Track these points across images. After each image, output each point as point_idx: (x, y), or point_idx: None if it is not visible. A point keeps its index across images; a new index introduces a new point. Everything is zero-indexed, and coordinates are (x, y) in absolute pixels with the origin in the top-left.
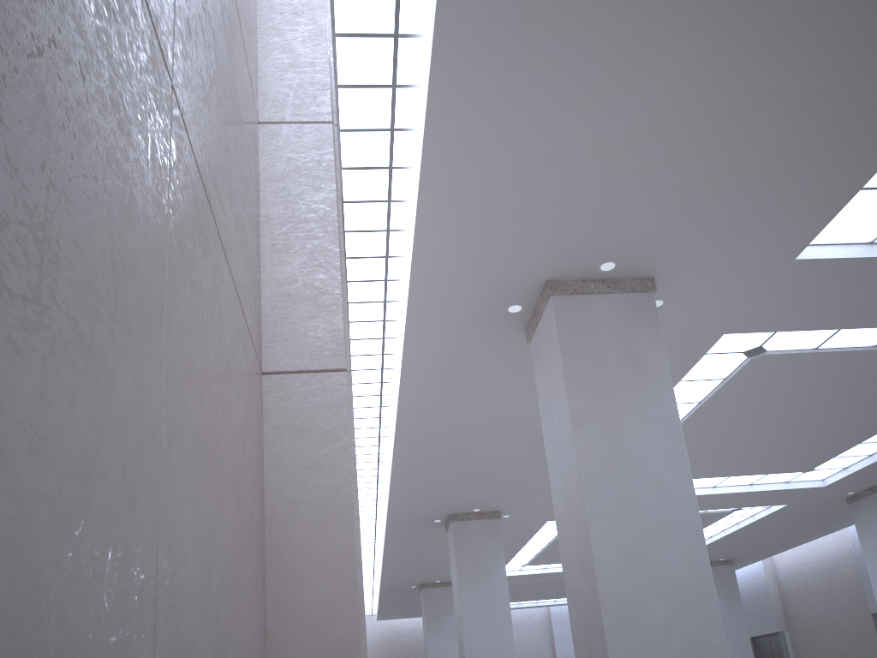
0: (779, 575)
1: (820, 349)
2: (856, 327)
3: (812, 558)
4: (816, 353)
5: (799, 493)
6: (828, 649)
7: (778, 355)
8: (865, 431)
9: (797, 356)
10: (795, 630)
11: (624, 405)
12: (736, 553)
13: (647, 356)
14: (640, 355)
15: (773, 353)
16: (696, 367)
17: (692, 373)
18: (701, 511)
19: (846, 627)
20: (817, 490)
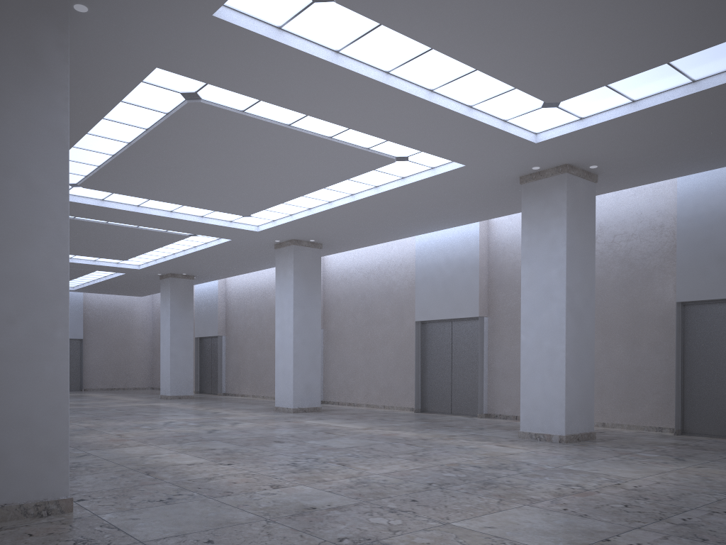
0: (228, 294)
1: (246, 113)
2: (269, 102)
3: (252, 285)
4: (243, 115)
5: (239, 232)
6: (248, 352)
7: (212, 106)
8: (286, 194)
9: (228, 113)
10: (230, 336)
11: (11, 100)
12: (196, 271)
13: (47, 57)
14: (39, 53)
15: (207, 103)
16: (139, 93)
17: (136, 98)
18: (163, 230)
19: (262, 339)
20: (253, 233)
